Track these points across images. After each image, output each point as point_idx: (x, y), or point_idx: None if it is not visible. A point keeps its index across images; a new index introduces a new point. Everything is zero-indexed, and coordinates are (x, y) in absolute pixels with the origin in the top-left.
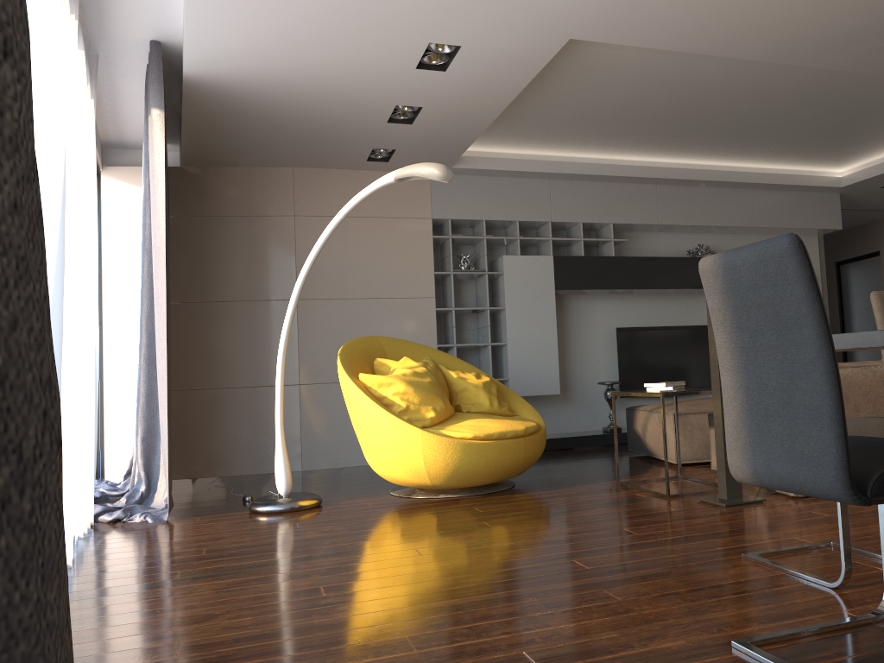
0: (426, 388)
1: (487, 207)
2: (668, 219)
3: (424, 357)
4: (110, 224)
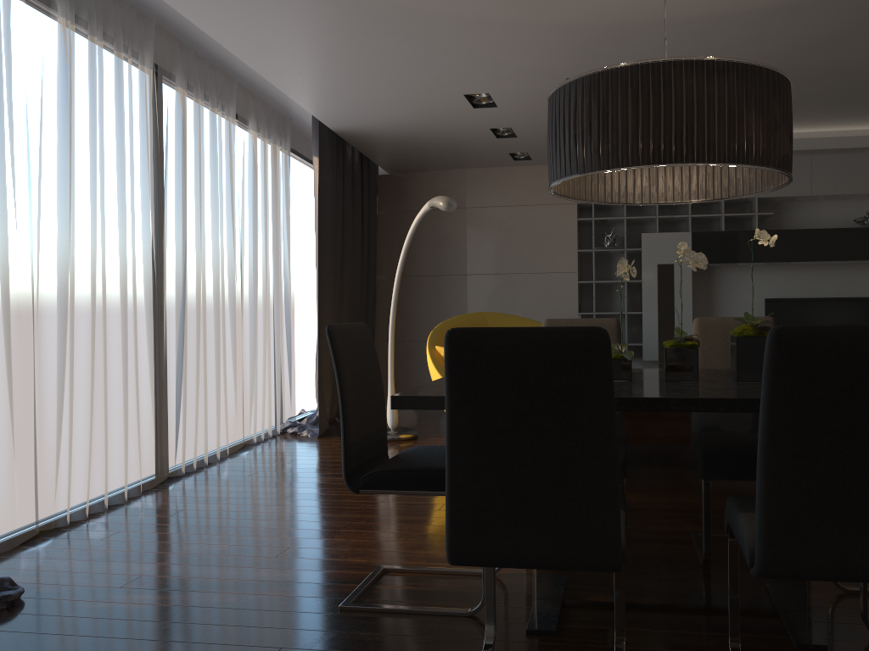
0: None
1: None
2: (823, 190)
3: None
4: None
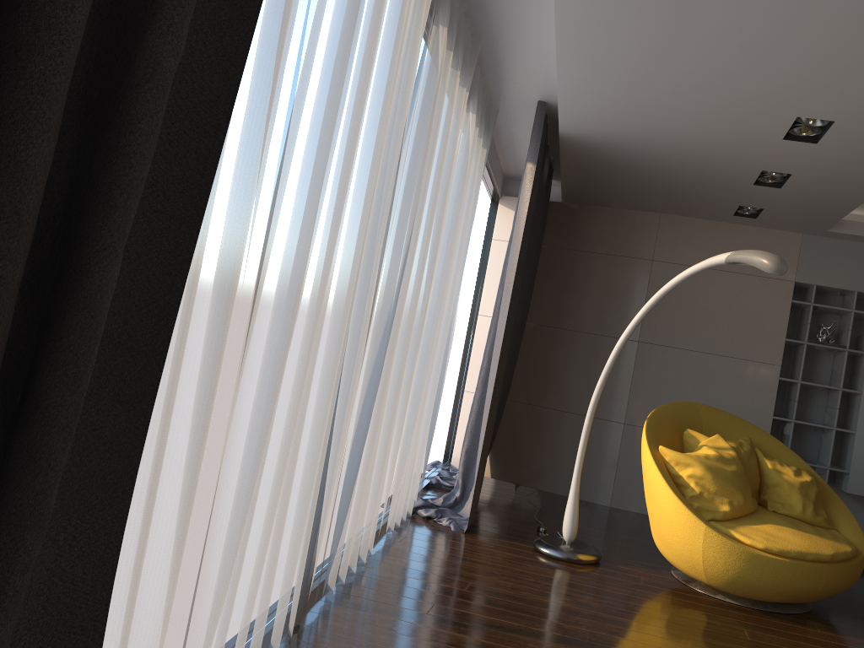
0: (727, 478)
1: (862, 278)
2: None
3: (743, 435)
4: (497, 246)
